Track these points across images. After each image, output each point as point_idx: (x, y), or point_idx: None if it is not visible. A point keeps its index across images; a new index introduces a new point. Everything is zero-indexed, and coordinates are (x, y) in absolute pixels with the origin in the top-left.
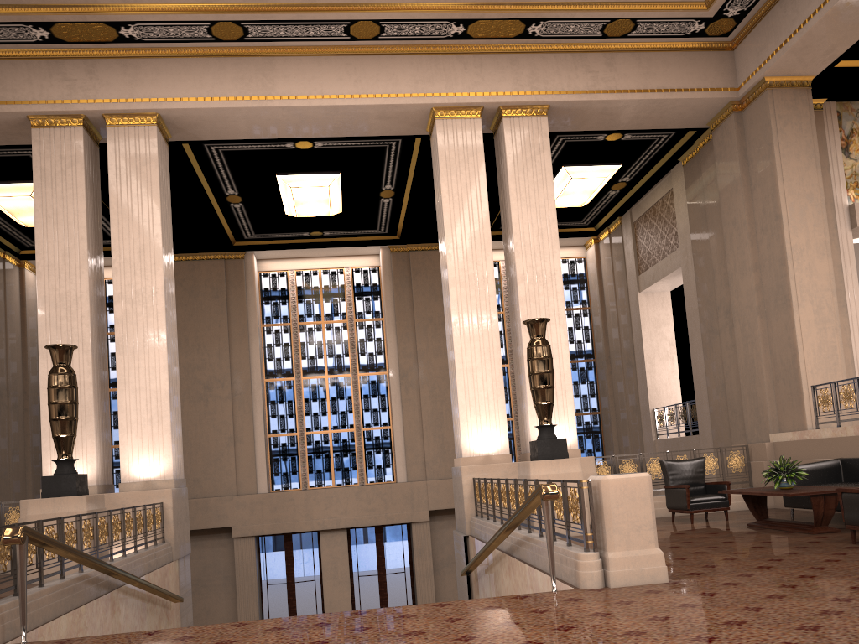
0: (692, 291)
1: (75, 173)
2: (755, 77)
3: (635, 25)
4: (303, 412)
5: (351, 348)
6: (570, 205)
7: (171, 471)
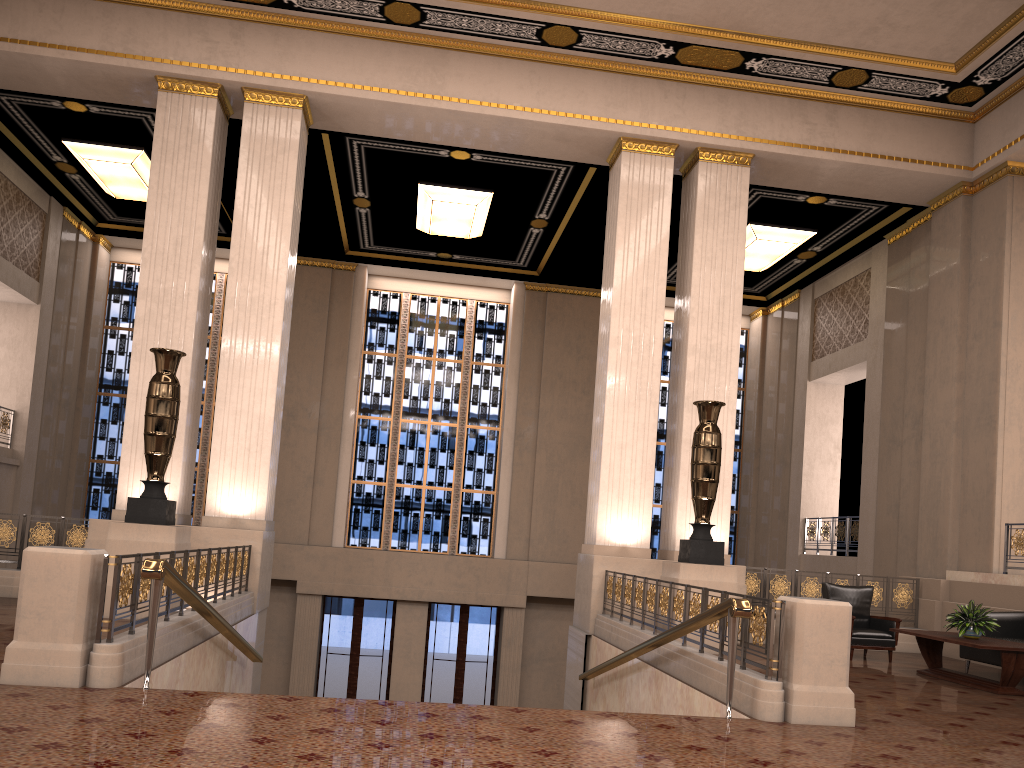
0: (876, 391)
1: (201, 151)
2: (996, 159)
3: (869, 78)
4: (396, 460)
5: (463, 394)
6: (745, 269)
7: (263, 511)
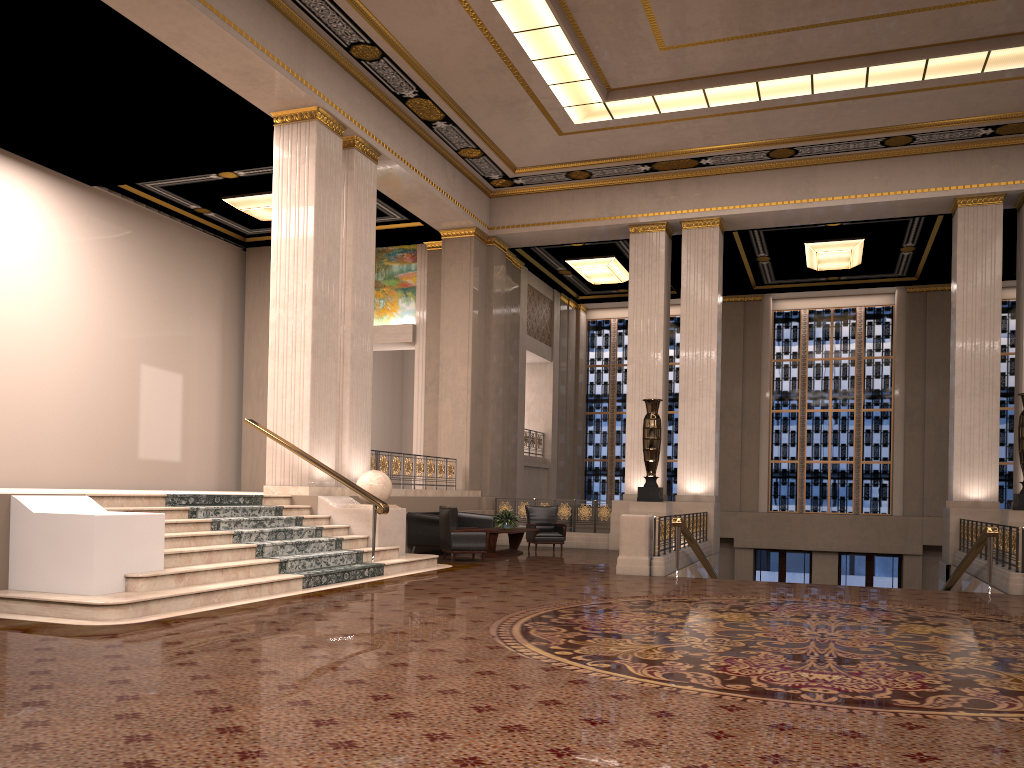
0: None
1: (658, 267)
2: None
3: None
4: (804, 442)
5: (857, 384)
6: None
7: (712, 490)
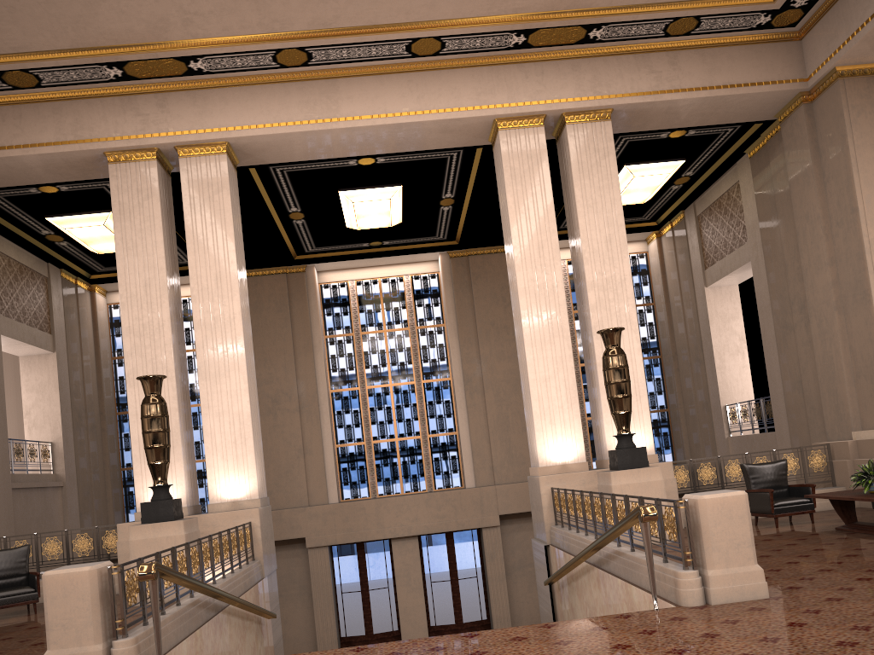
0: (763, 286)
1: (152, 206)
2: (825, 67)
3: (699, 22)
4: (369, 421)
5: (414, 355)
6: (631, 203)
7: (256, 491)
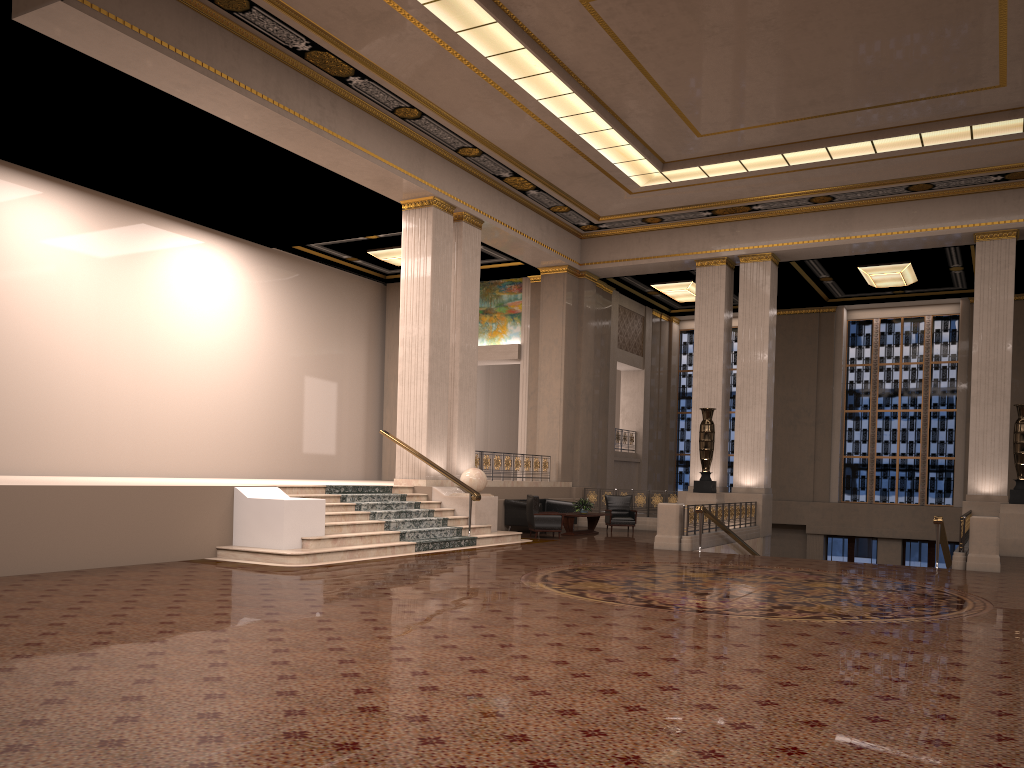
0: None
1: (719, 295)
2: None
3: None
4: (874, 439)
5: (924, 387)
6: None
7: (762, 483)
